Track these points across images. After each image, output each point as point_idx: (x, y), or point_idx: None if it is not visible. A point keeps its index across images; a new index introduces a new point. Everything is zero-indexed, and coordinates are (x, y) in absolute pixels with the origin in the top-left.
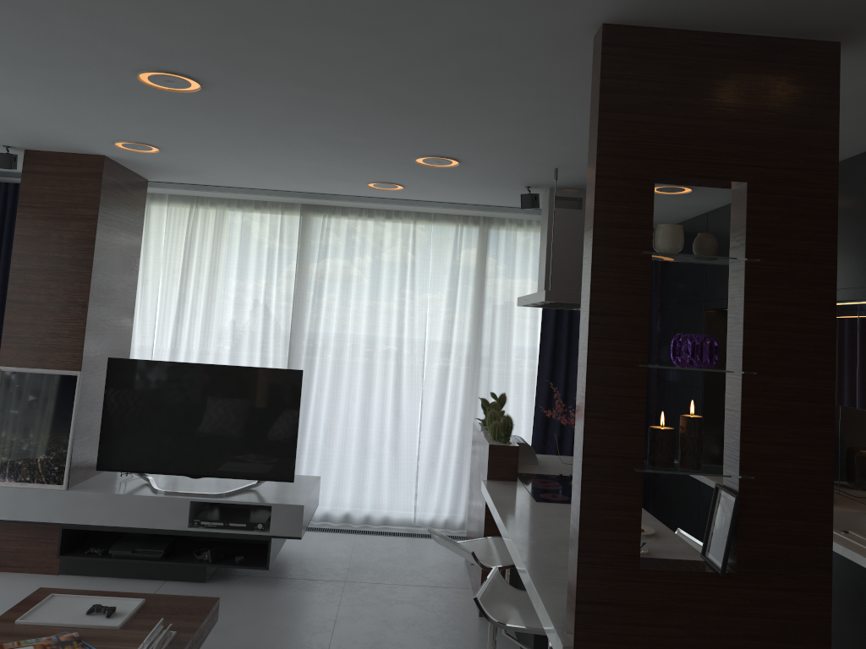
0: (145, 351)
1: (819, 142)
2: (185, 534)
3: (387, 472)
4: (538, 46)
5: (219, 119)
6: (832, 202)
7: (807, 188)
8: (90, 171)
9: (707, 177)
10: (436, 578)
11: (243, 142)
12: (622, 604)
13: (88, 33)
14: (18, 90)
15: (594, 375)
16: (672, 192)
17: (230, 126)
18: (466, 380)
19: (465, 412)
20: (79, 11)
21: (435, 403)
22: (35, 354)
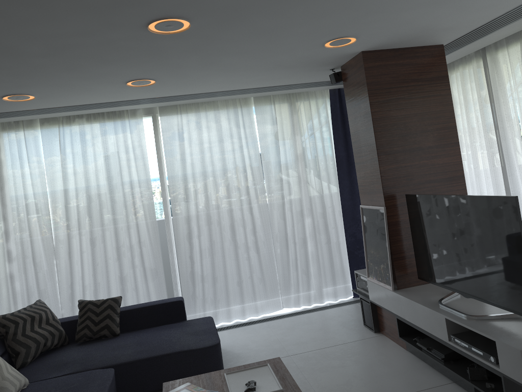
0: None
1: None
2: (448, 346)
3: None
4: None
5: (263, 15)
6: None
7: None
8: (359, 66)
9: None
10: None
11: (334, 10)
12: None
13: (88, 38)
14: (211, 59)
15: None
16: None
17: (283, 12)
18: None
19: None
20: (51, 38)
21: None
22: (368, 196)
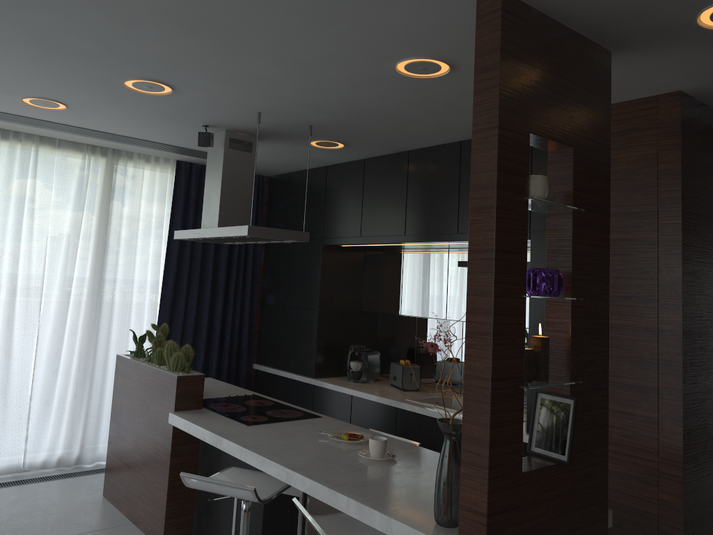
0: None
1: (603, 123)
2: None
3: None
4: None
5: None
6: (608, 169)
7: (598, 157)
8: None
9: (555, 139)
10: (89, 521)
11: None
12: (513, 508)
13: None
14: None
15: (497, 306)
16: (326, 146)
17: None
18: (87, 312)
19: (86, 345)
20: None
21: (53, 338)
22: None
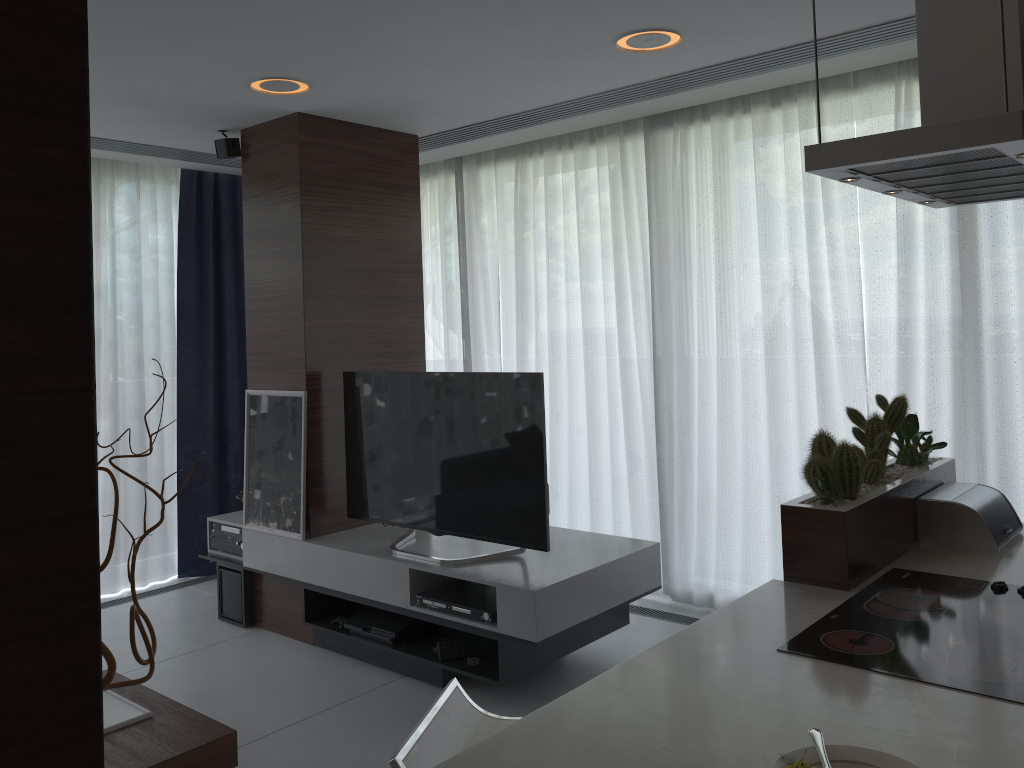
0: (494, 361)
1: None
2: (408, 614)
3: None
4: None
5: None
6: None
7: None
8: (289, 137)
9: None
10: None
11: (319, 29)
12: None
13: None
14: None
15: None
16: None
17: (238, 4)
18: (953, 375)
19: (956, 437)
20: None
21: None
22: (270, 373)
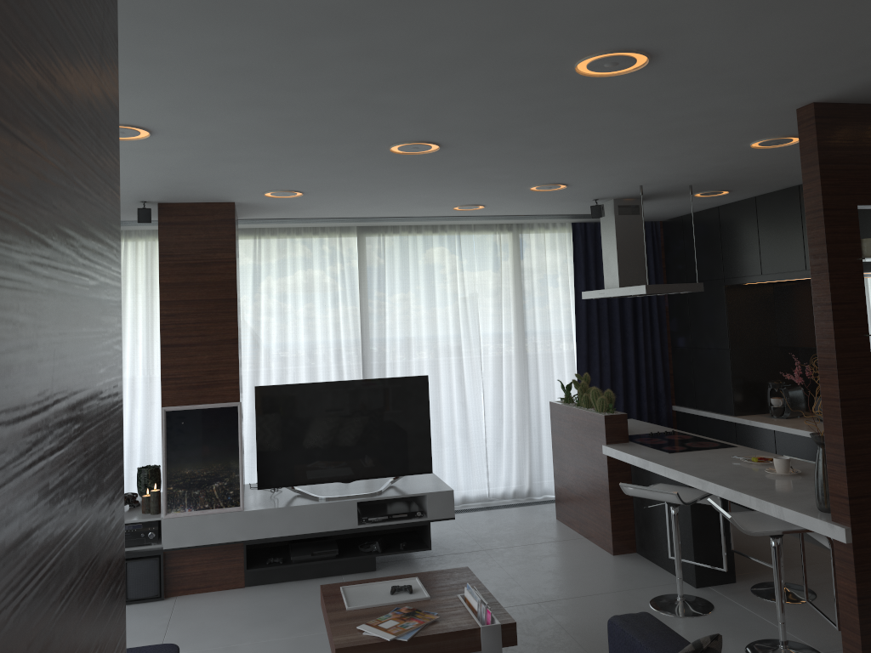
0: None
1: None
2: (356, 531)
3: (460, 457)
4: (749, 115)
5: (406, 170)
6: None
7: None
8: (223, 218)
9: None
10: (550, 535)
11: (395, 184)
12: None
13: (406, 121)
14: (254, 160)
15: (839, 345)
16: (710, 195)
17: (406, 174)
18: (517, 368)
19: (520, 395)
20: (428, 109)
21: (494, 391)
22: (194, 392)
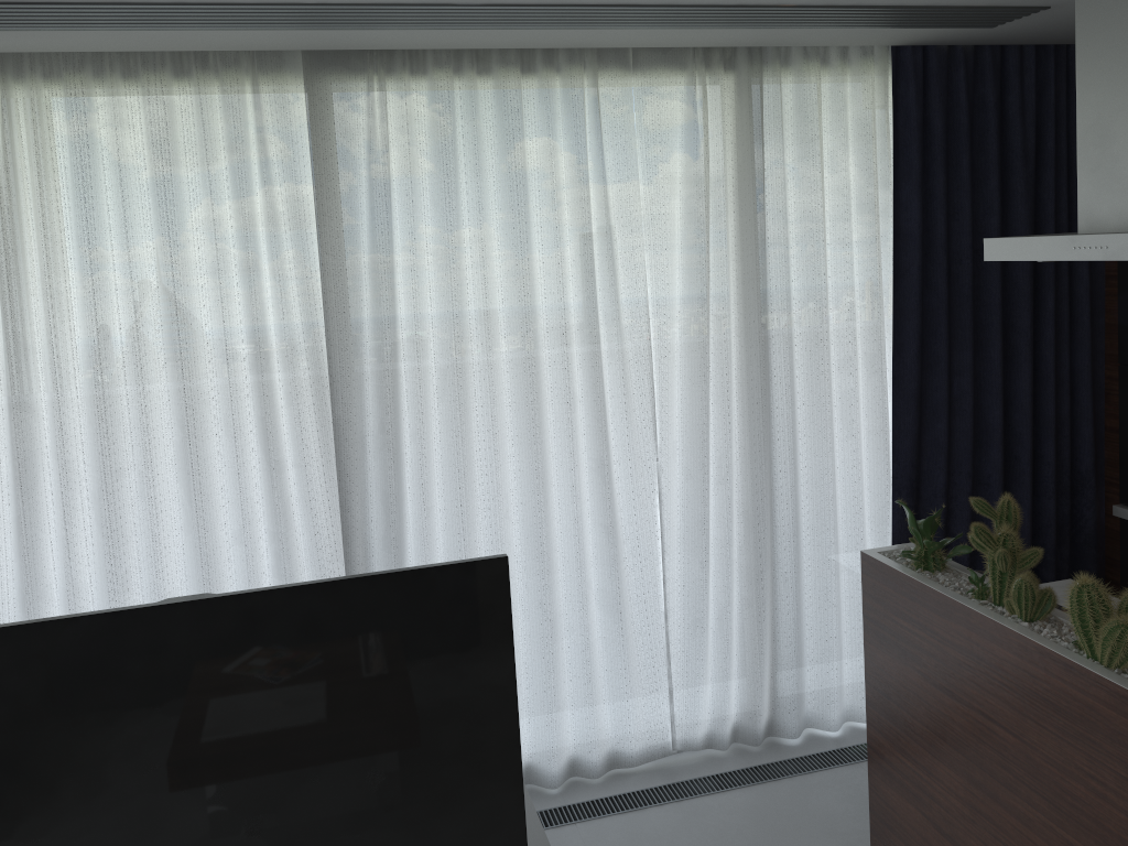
0: None
1: None
2: None
3: (603, 659)
4: None
5: None
6: None
7: None
8: None
9: None
10: None
11: None
12: None
13: None
14: None
15: None
16: None
17: None
18: (745, 429)
19: (753, 499)
20: None
21: (688, 491)
22: None
